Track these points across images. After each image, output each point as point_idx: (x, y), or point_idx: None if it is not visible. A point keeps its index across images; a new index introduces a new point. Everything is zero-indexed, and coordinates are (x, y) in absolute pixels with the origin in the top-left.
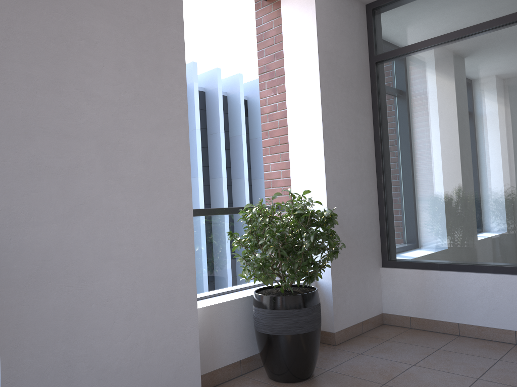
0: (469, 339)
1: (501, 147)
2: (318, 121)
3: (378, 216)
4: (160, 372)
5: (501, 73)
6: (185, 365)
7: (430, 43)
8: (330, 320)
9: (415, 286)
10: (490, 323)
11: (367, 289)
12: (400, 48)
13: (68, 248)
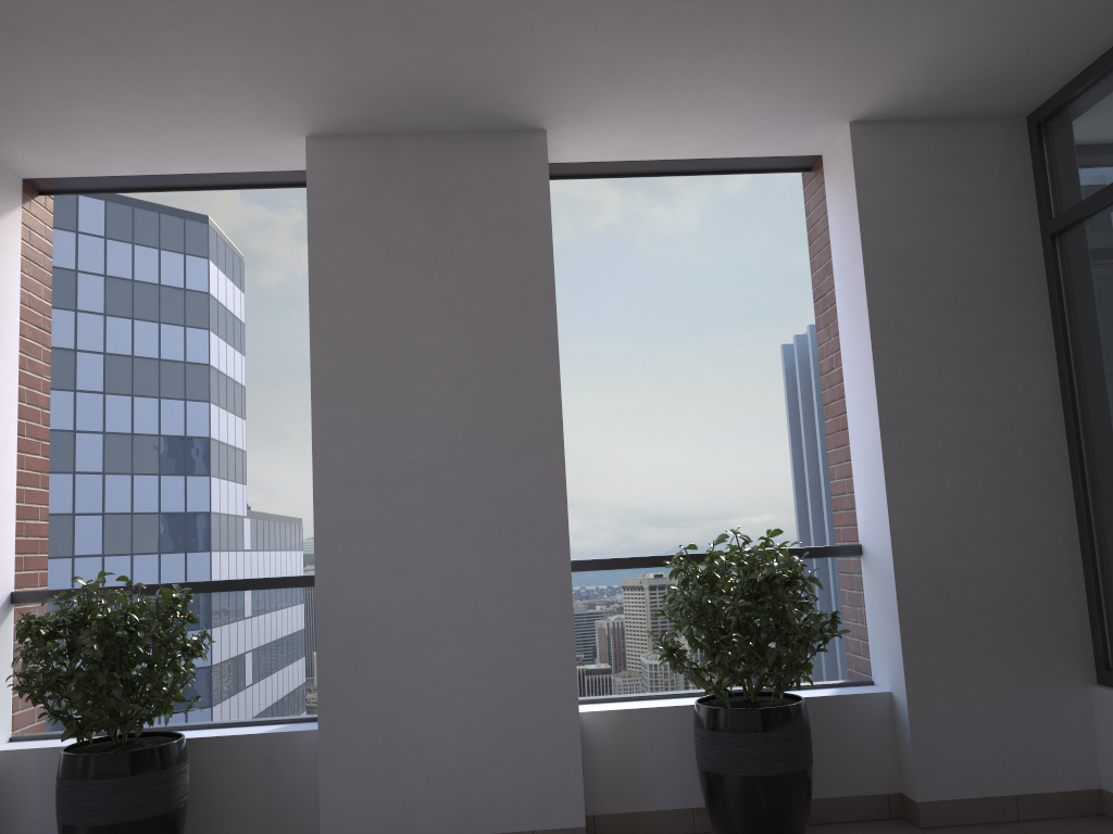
0: None
1: None
2: (872, 389)
3: (1080, 570)
4: (515, 787)
5: None
6: (557, 786)
7: None
8: (910, 775)
9: None
10: None
11: (1037, 729)
12: (1082, 201)
13: (391, 611)
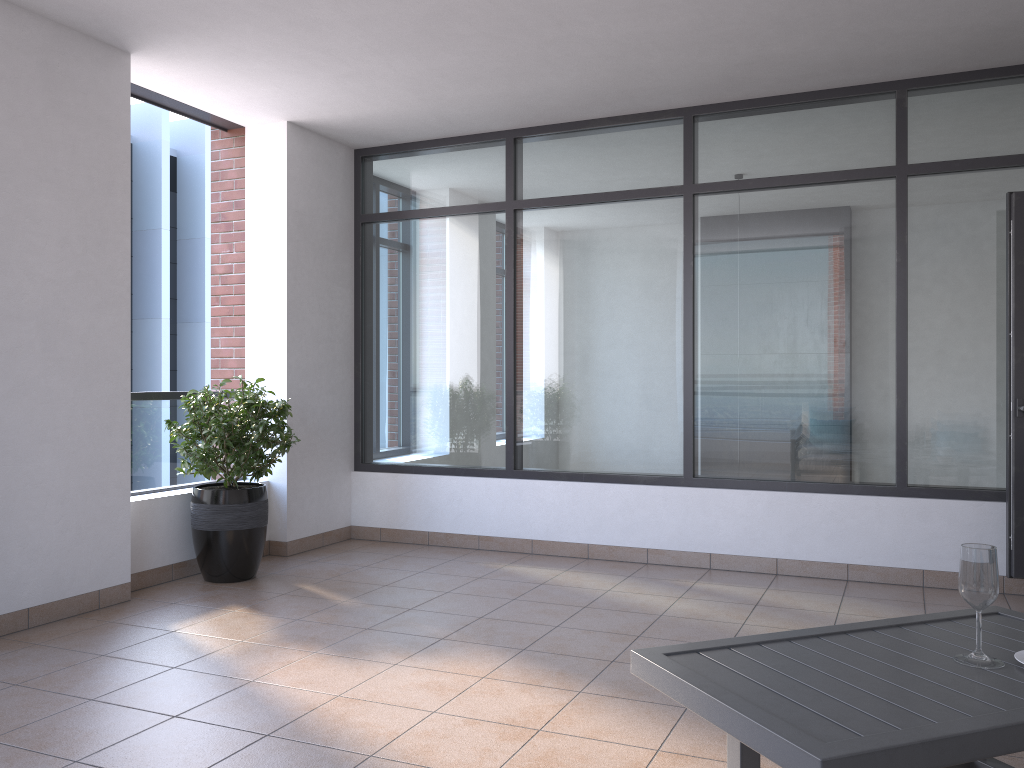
0: (436, 547)
1: (480, 342)
2: (283, 295)
3: (353, 410)
4: (89, 559)
5: (484, 263)
6: (115, 556)
7: (420, 214)
8: (283, 527)
9: (388, 492)
10: (457, 529)
11: (333, 496)
12: (389, 212)
13: (7, 427)
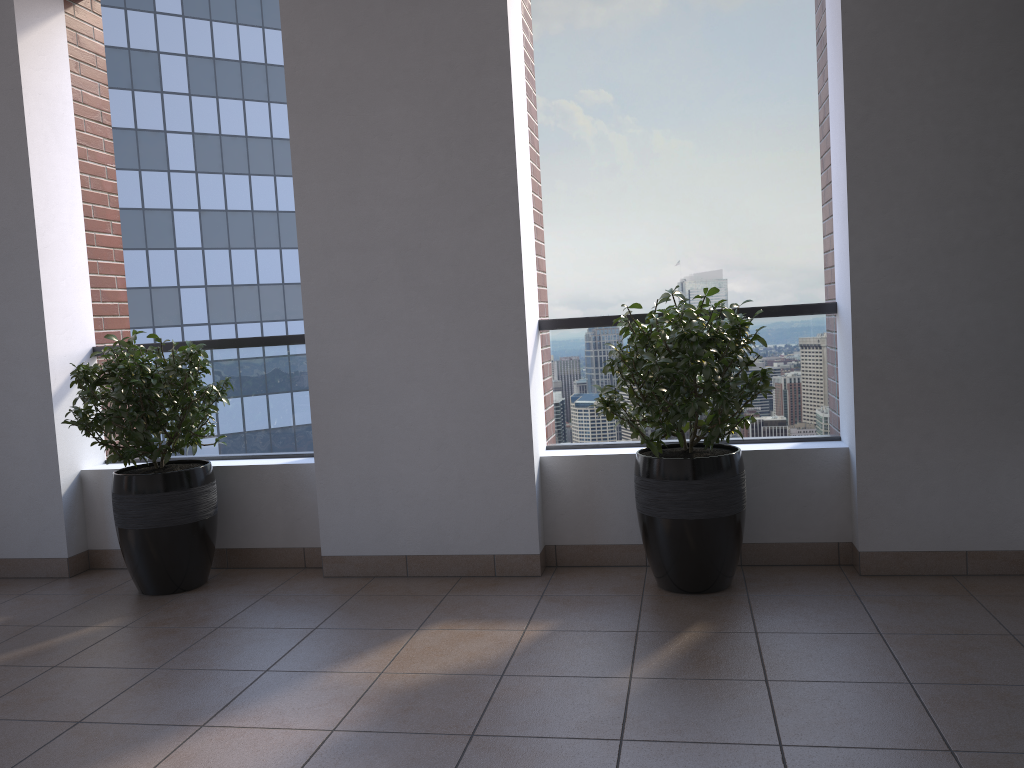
0: None
1: None
2: (843, 137)
3: None
4: (478, 517)
5: None
6: (514, 519)
7: None
8: (856, 527)
9: None
10: None
11: (998, 489)
12: None
13: (368, 365)
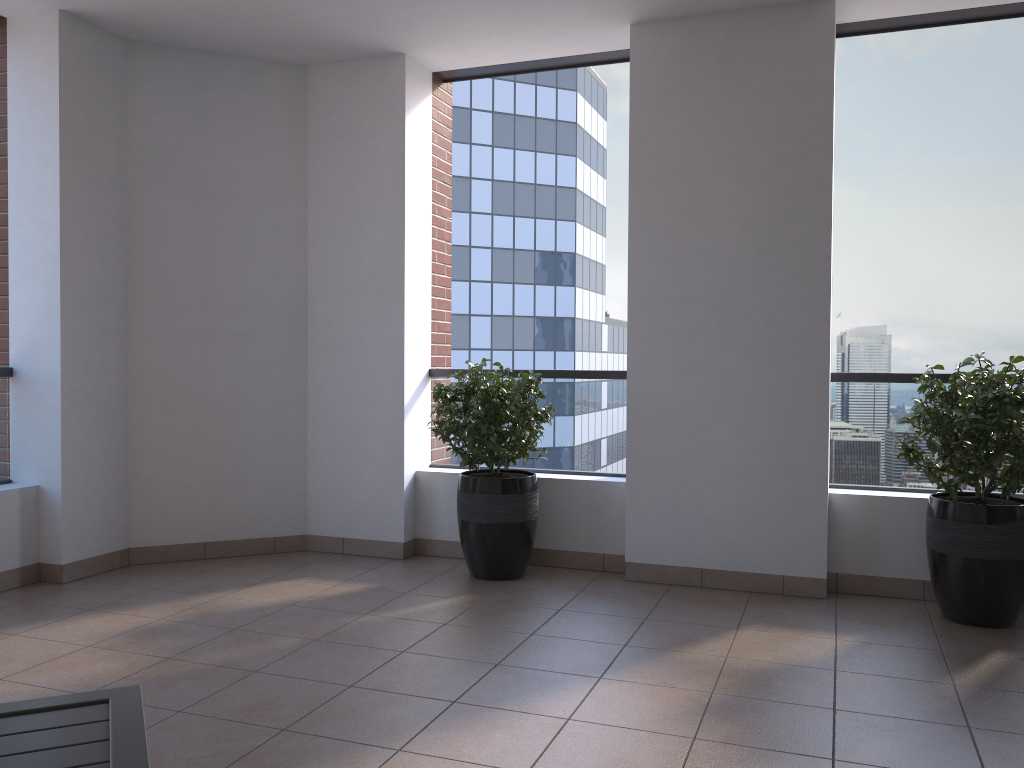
0: None
1: None
2: None
3: None
4: (771, 541)
5: None
6: (805, 546)
7: None
8: None
9: None
10: None
11: None
12: None
13: (681, 401)
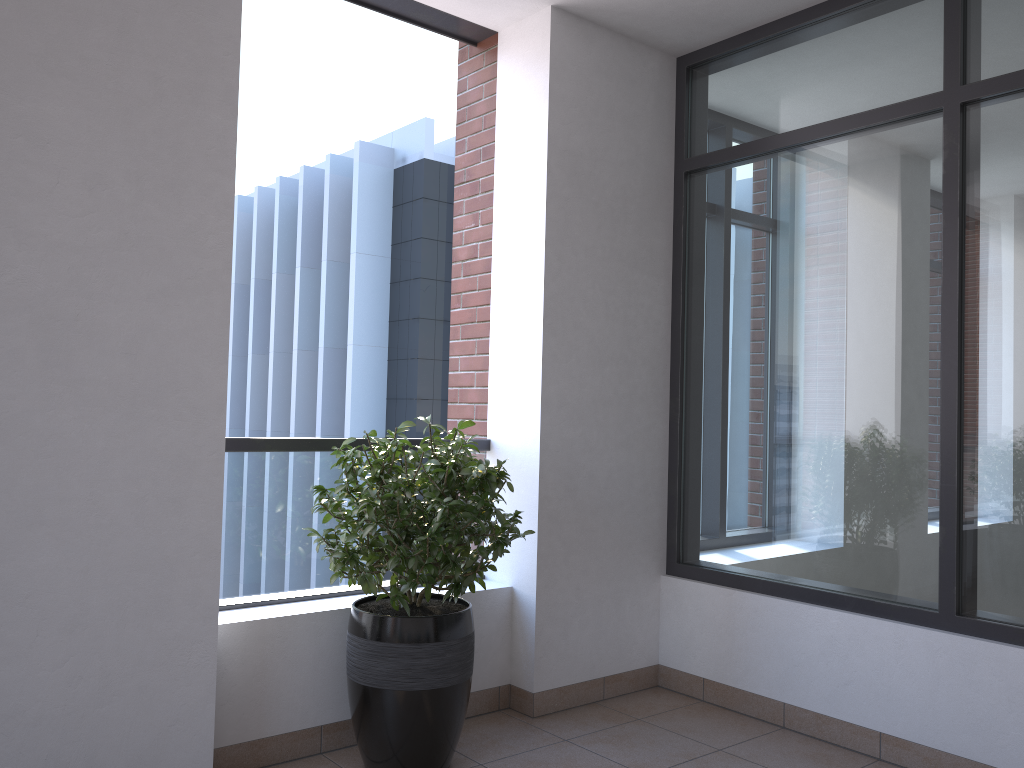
0: (796, 738)
1: (887, 362)
2: (538, 285)
3: (666, 475)
4: (126, 731)
5: (898, 214)
6: (182, 723)
7: (779, 143)
8: (528, 668)
9: (717, 619)
10: (838, 710)
11: (624, 616)
12: (728, 148)
13: None
